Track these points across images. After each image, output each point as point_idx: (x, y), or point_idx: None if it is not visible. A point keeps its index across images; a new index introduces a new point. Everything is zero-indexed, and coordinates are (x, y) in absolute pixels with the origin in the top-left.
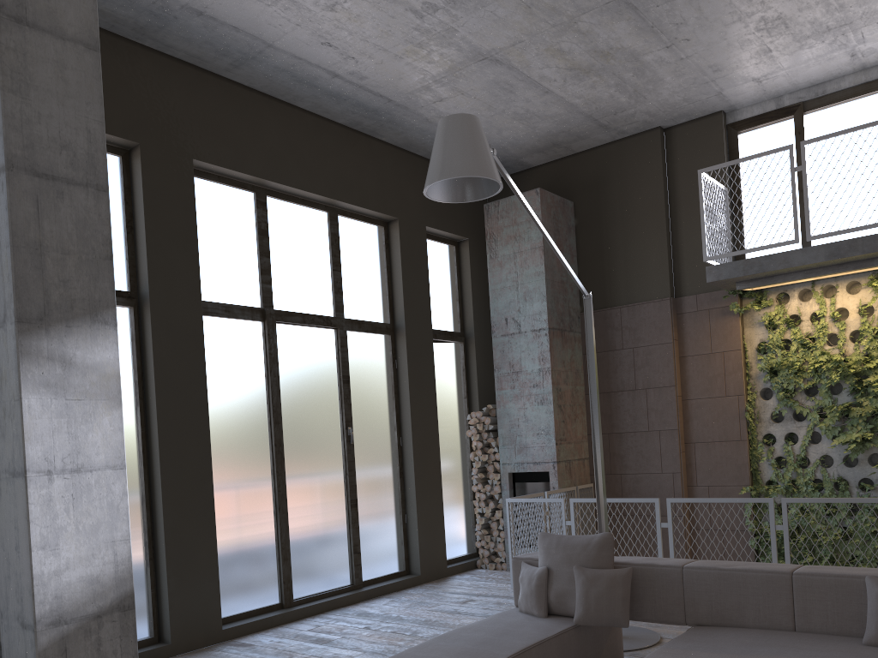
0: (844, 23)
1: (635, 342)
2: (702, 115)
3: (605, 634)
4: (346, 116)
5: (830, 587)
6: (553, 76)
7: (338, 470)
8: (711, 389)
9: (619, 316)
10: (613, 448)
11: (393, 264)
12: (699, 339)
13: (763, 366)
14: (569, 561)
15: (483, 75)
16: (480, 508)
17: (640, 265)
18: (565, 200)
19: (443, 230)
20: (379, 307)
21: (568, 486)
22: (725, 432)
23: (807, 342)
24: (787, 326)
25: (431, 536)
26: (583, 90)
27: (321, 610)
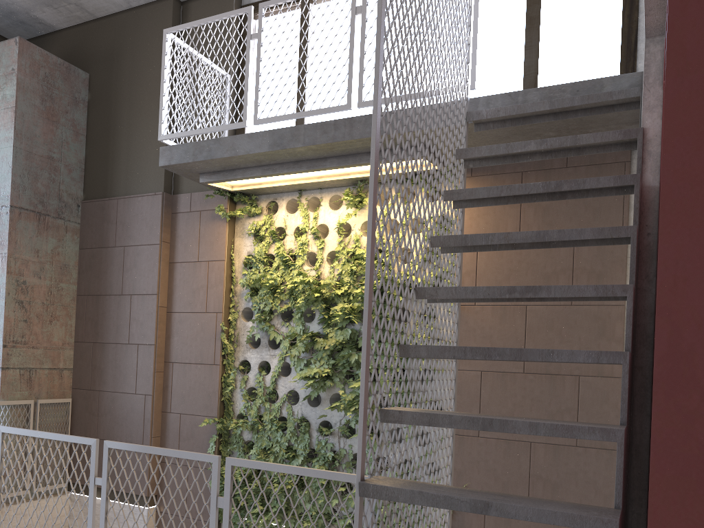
0: None
1: (127, 240)
2: None
3: None
4: None
5: None
6: None
7: None
8: (194, 302)
9: (116, 209)
10: (95, 360)
11: None
12: (189, 244)
13: (245, 282)
14: None
15: None
16: None
17: (140, 152)
18: (73, 67)
19: None
20: None
21: (22, 398)
22: (202, 353)
23: (287, 259)
24: (273, 239)
25: None
26: None
27: None
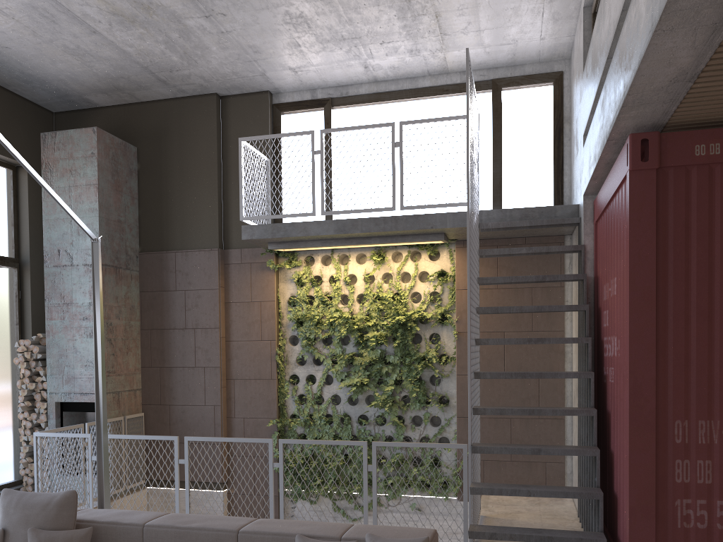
0: (355, 37)
1: (187, 285)
2: (252, 91)
3: None
4: None
5: None
6: (97, 17)
7: None
8: (250, 333)
9: (174, 260)
10: (164, 381)
11: None
12: (242, 288)
13: (292, 316)
14: (27, 522)
15: None
16: (26, 436)
17: (194, 215)
18: (127, 144)
19: None
20: None
21: (115, 416)
22: (260, 371)
23: (326, 299)
24: (312, 284)
25: None
26: (133, 39)
27: None
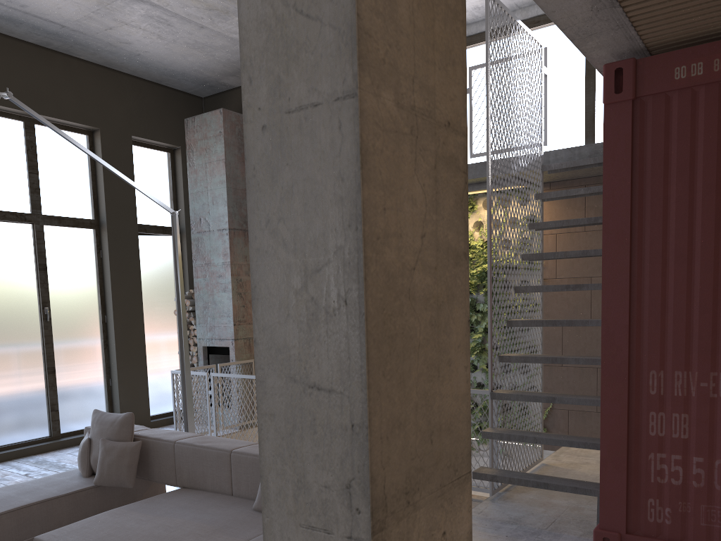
0: None
1: None
2: None
3: (141, 490)
4: (33, 37)
5: (249, 463)
6: (198, 14)
7: (36, 343)
8: None
9: None
10: None
11: (98, 168)
12: None
13: None
14: (101, 434)
15: (133, 10)
16: None
17: None
18: None
19: (152, 140)
20: (83, 205)
21: (246, 359)
22: None
23: None
24: None
25: (134, 397)
26: (234, 27)
27: (9, 458)
